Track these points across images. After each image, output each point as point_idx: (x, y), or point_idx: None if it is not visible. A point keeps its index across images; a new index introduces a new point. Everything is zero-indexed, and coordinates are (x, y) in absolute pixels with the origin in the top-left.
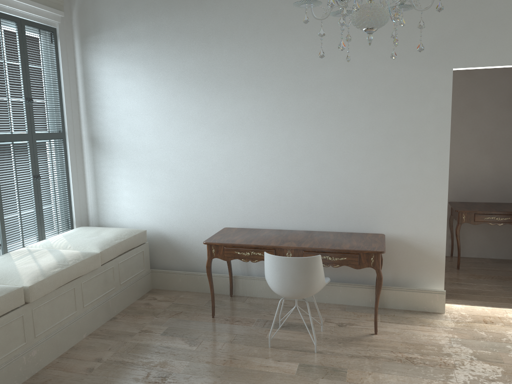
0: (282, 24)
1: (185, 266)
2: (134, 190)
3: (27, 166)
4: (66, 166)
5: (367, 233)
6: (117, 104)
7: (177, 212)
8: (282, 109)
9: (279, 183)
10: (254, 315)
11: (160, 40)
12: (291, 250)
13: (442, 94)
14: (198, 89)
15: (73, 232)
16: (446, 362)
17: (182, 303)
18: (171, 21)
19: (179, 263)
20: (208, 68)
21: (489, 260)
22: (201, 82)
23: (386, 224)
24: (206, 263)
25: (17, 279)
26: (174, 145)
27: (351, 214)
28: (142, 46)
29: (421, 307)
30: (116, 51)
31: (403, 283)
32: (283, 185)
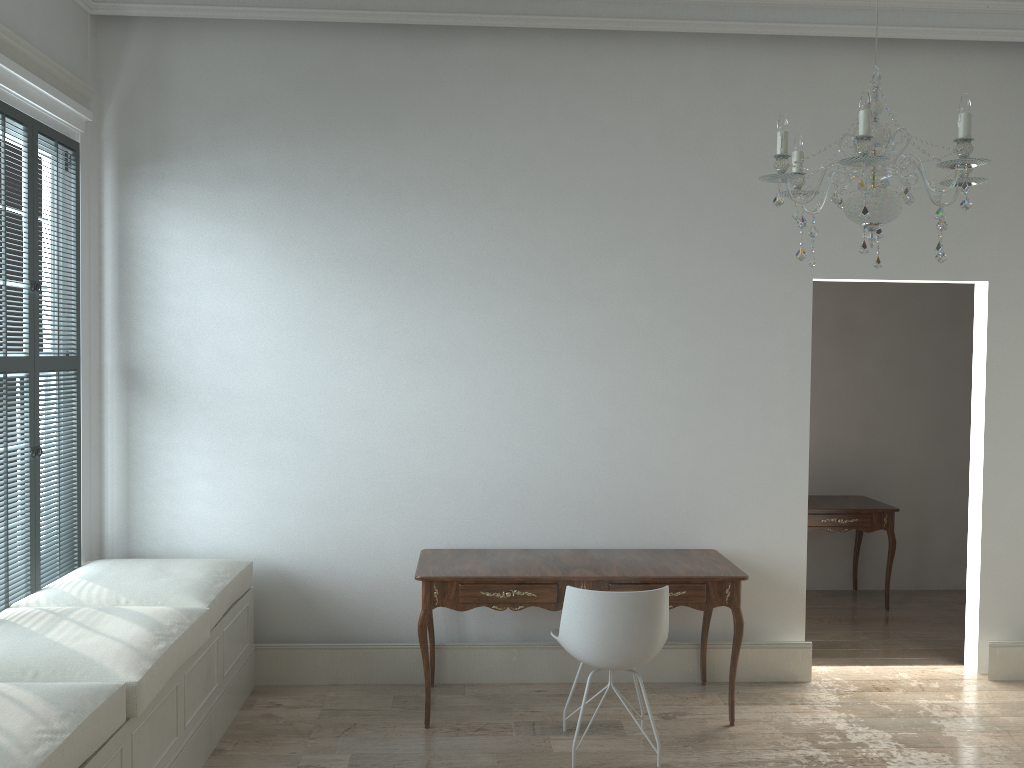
0: (540, 182)
1: (328, 633)
2: (220, 479)
3: (22, 426)
4: (78, 429)
5: (688, 549)
6: (195, 303)
7: (316, 522)
8: (535, 329)
9: (526, 463)
10: (502, 715)
11: (300, 188)
12: (587, 584)
13: (797, 318)
14: (375, 284)
15: (102, 571)
16: (867, 755)
17: (342, 707)
18: (326, 154)
19: (315, 627)
20: (396, 248)
21: (816, 592)
22: (381, 271)
23: (713, 533)
24: (420, 619)
25: (96, 670)
26: (318, 389)
27: (655, 516)
28: (261, 196)
29: (775, 675)
30: (200, 199)
31: None
32: (533, 466)
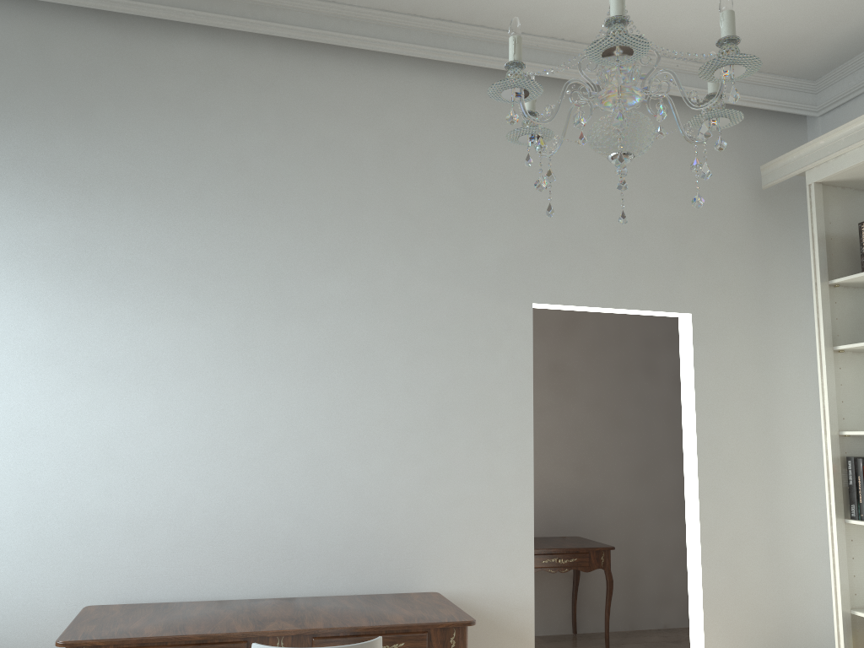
0: (255, 188)
1: None
2: None
3: None
4: None
5: (408, 593)
6: None
7: None
8: (243, 343)
9: (225, 497)
10: None
11: None
12: (285, 640)
13: (519, 342)
14: (53, 286)
15: None
16: None
17: None
18: (5, 138)
19: None
20: (83, 246)
21: (539, 638)
22: (61, 272)
23: (436, 573)
24: None
25: None
26: None
27: (372, 556)
28: None
29: None
30: None
31: None
32: (234, 500)
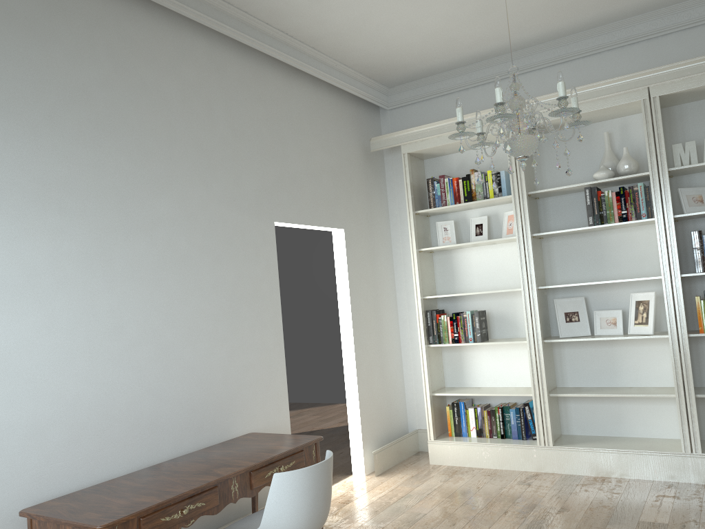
0: (98, 117)
1: None
2: None
3: None
4: None
5: (238, 437)
6: None
7: None
8: (103, 256)
9: (105, 390)
10: None
11: None
12: (236, 478)
13: (270, 249)
14: None
15: None
16: None
17: None
18: None
19: None
20: None
21: None
22: None
23: (241, 421)
24: None
25: None
26: None
27: (205, 417)
28: None
29: None
30: None
31: (263, 499)
32: (111, 392)
